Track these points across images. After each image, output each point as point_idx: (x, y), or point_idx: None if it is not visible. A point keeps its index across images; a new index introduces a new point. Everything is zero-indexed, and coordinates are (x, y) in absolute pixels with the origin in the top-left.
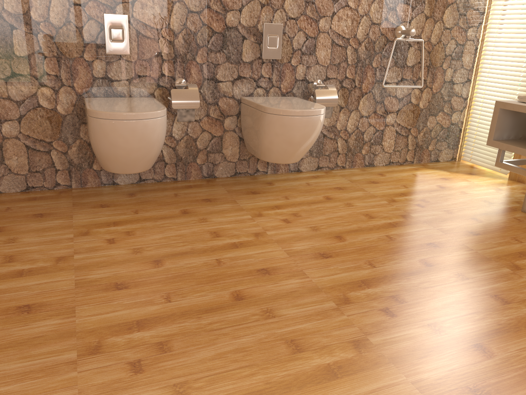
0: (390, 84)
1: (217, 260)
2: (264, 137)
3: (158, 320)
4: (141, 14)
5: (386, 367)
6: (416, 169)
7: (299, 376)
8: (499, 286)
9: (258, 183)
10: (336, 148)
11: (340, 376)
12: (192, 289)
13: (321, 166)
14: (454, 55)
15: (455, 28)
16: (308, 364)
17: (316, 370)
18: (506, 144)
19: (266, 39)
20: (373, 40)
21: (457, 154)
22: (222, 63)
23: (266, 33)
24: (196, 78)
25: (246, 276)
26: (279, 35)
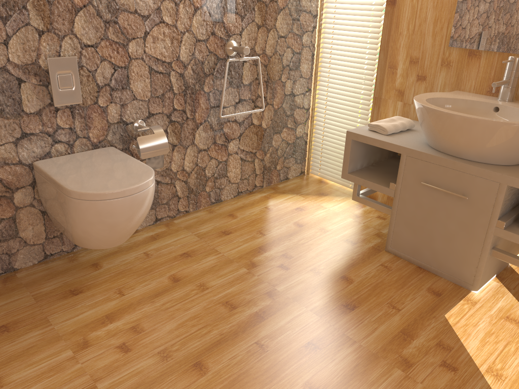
0: (227, 109)
1: None
2: (74, 225)
3: None
4: None
5: None
6: (268, 197)
7: None
8: None
9: (79, 268)
10: (175, 194)
11: None
12: None
13: (160, 219)
14: (292, 66)
15: (290, 36)
16: None
17: None
18: (362, 179)
19: (56, 79)
20: (201, 62)
21: (305, 168)
22: None
23: (54, 72)
24: None
25: None
26: (74, 71)
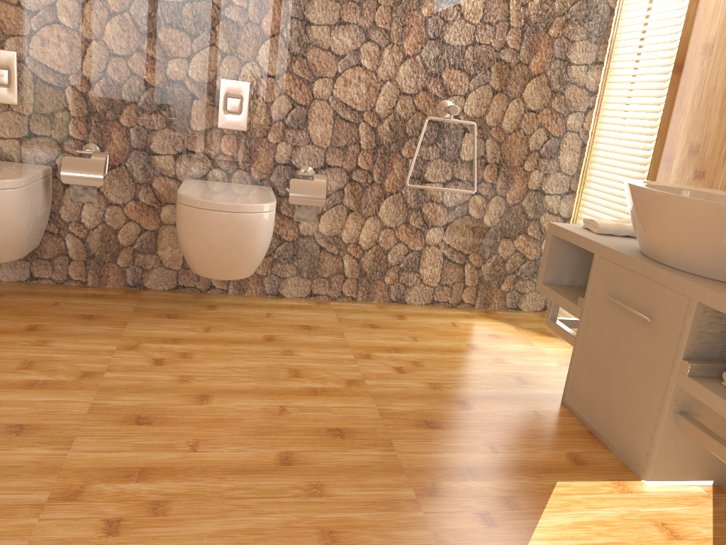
0: (429, 183)
1: None
2: (179, 236)
3: None
4: (36, 52)
5: None
6: (468, 316)
7: None
8: (358, 518)
9: (195, 304)
10: (338, 269)
11: None
12: None
13: (313, 292)
14: (542, 151)
15: (542, 110)
16: None
17: None
18: (554, 292)
19: (224, 101)
20: (400, 118)
21: None
22: (156, 128)
23: (224, 93)
24: (116, 146)
25: None
26: (245, 97)
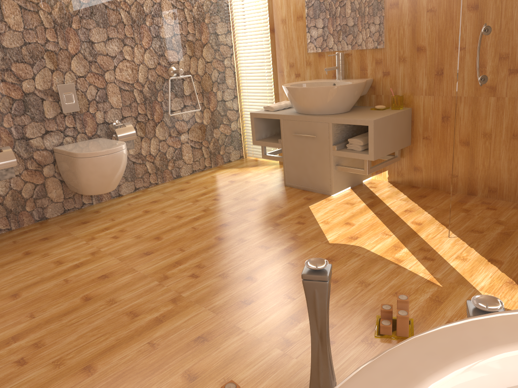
0: (175, 111)
1: (65, 280)
2: (81, 176)
3: (29, 331)
4: None
5: (193, 306)
6: (214, 172)
7: (138, 329)
8: (265, 239)
9: (86, 214)
10: (146, 170)
11: (164, 320)
12: (50, 304)
13: (137, 187)
14: (219, 80)
15: (214, 61)
16: (143, 321)
17: (149, 322)
18: (264, 142)
19: (63, 97)
20: (153, 82)
21: (243, 152)
22: (28, 123)
23: (62, 93)
24: (8, 141)
25: (91, 284)
26: (73, 92)
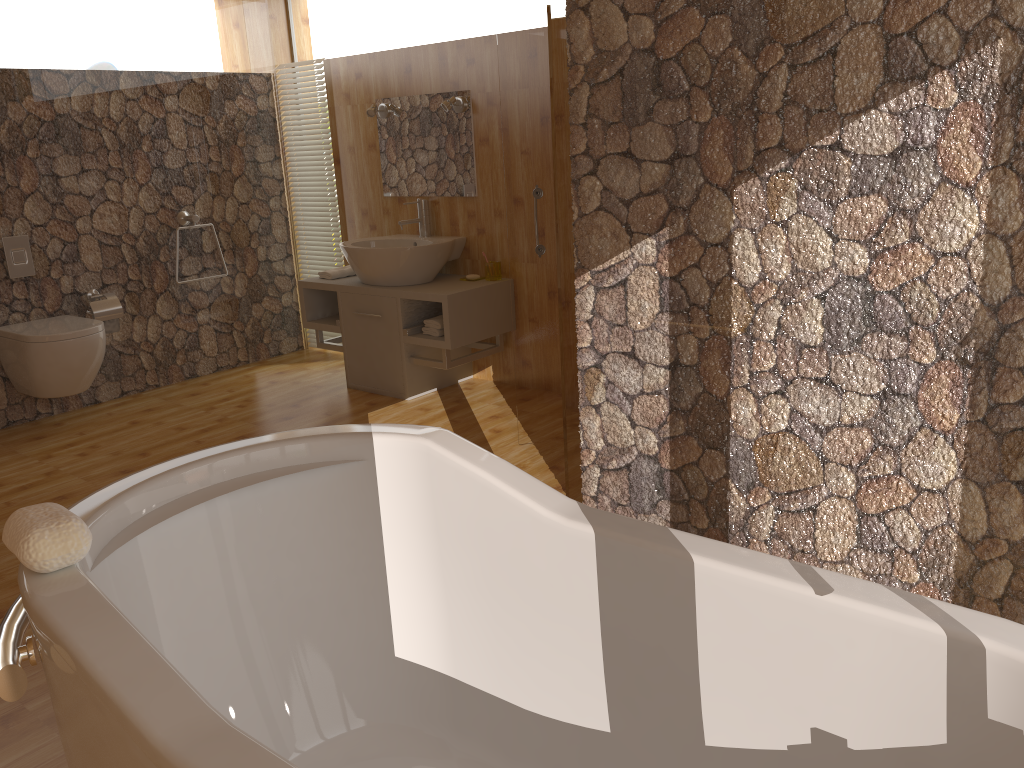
0: (189, 277)
1: (6, 503)
2: (34, 369)
3: None
4: None
5: None
6: (251, 369)
7: None
8: None
9: (42, 427)
10: (140, 365)
11: None
12: None
13: (126, 390)
14: (261, 231)
15: (252, 202)
16: None
17: None
18: (318, 324)
19: (10, 255)
20: (152, 233)
21: (302, 340)
22: None
23: (9, 249)
24: None
25: None
26: (27, 248)
